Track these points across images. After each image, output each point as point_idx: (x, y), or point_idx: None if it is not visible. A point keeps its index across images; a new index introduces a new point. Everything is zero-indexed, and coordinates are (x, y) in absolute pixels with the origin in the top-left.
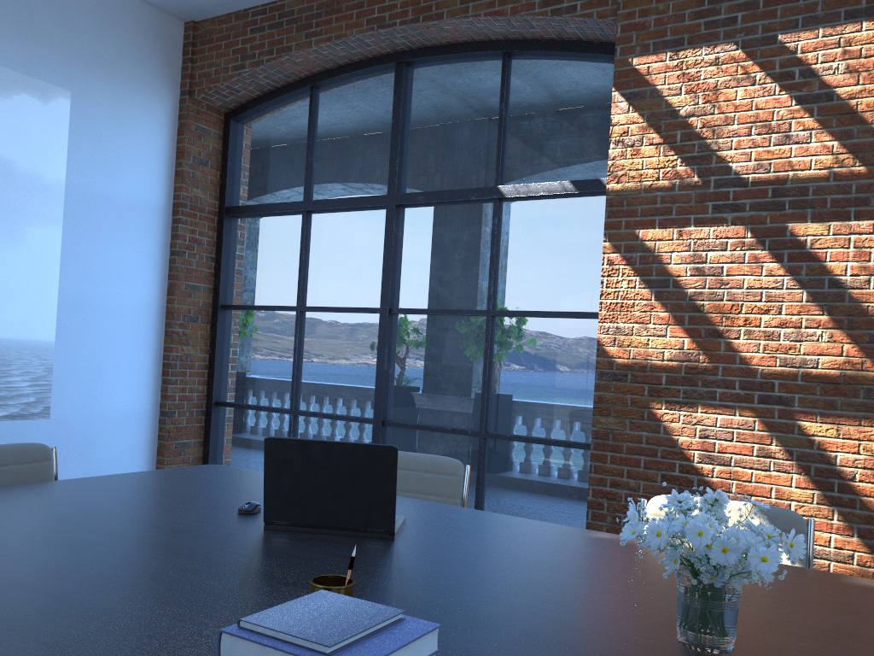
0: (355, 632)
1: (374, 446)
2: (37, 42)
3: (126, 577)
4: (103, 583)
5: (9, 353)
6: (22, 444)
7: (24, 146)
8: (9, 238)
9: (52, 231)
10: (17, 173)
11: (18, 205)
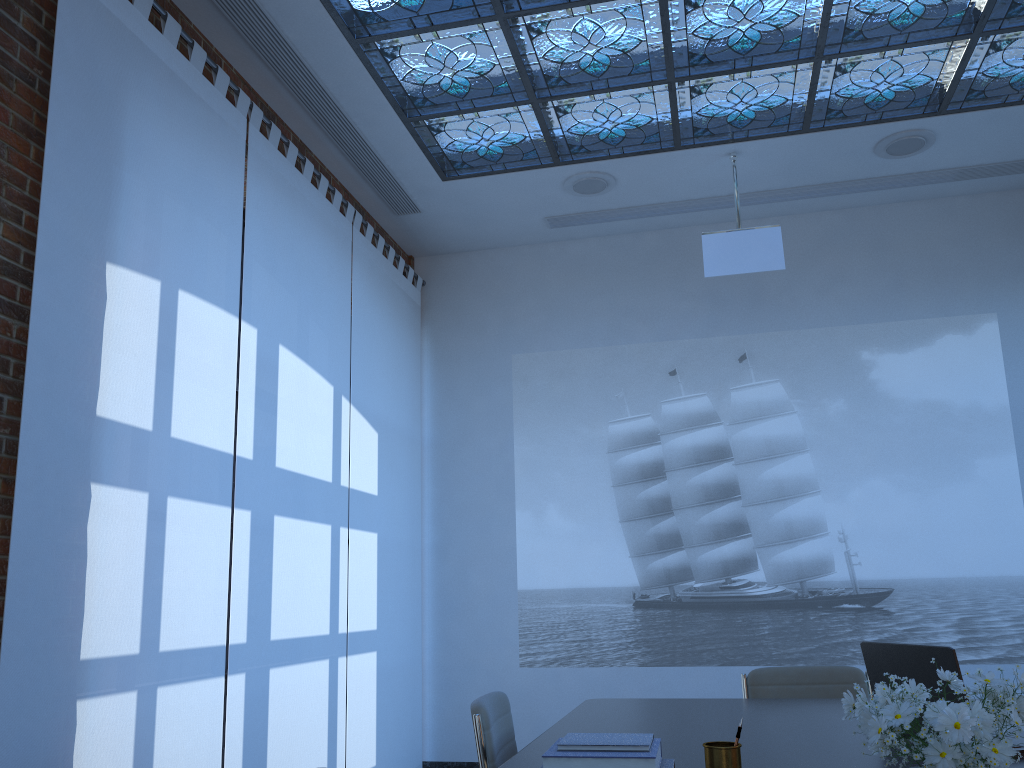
0: (587, 744)
1: (933, 648)
2: (949, 282)
3: (690, 743)
4: (670, 743)
5: (981, 591)
6: (832, 666)
7: (956, 383)
8: (958, 475)
9: (1004, 457)
10: (954, 411)
11: (961, 441)
